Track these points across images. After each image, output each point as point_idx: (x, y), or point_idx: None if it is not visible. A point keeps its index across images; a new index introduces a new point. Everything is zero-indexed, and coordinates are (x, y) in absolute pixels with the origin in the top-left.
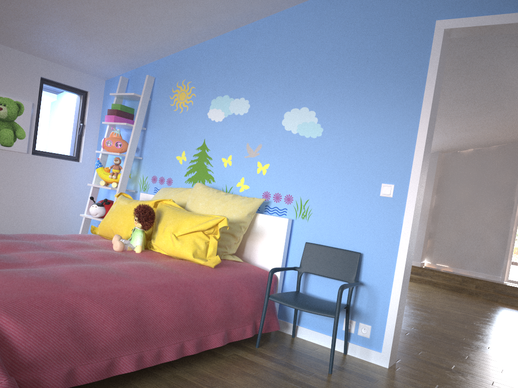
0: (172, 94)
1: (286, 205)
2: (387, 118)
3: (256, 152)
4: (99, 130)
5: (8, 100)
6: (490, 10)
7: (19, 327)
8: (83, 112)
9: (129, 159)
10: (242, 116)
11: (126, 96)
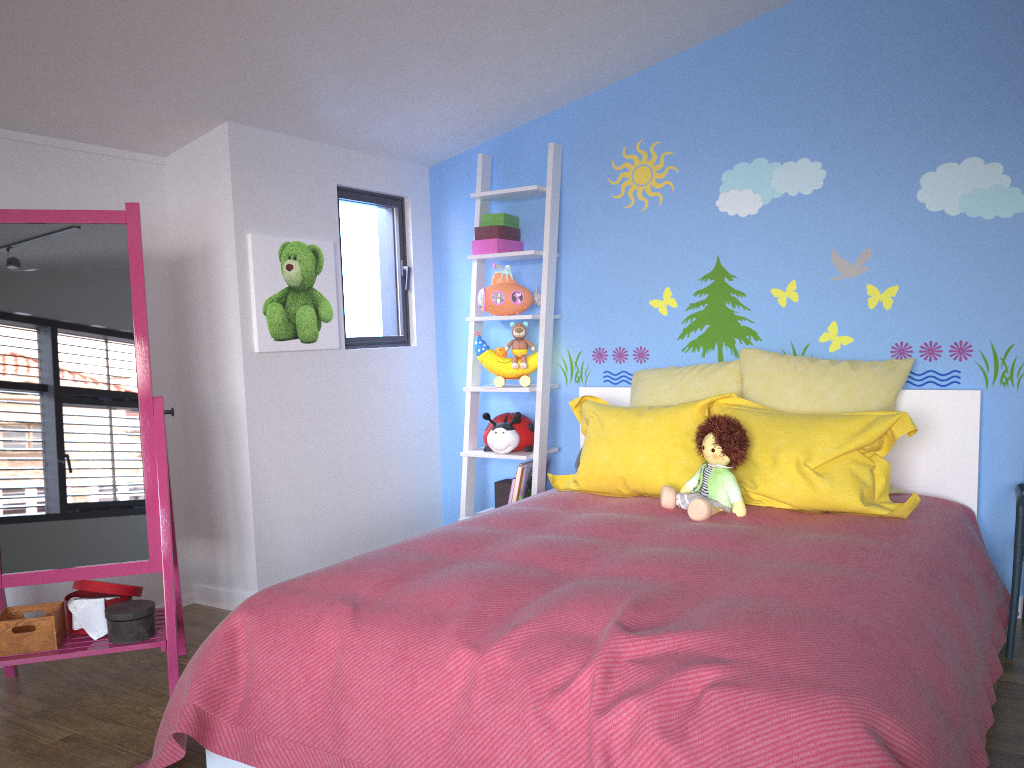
0: (615, 174)
1: (955, 364)
2: None
3: (860, 266)
4: (434, 272)
5: (298, 246)
6: None
7: (907, 733)
8: (402, 242)
9: (548, 323)
10: (808, 198)
11: (510, 194)
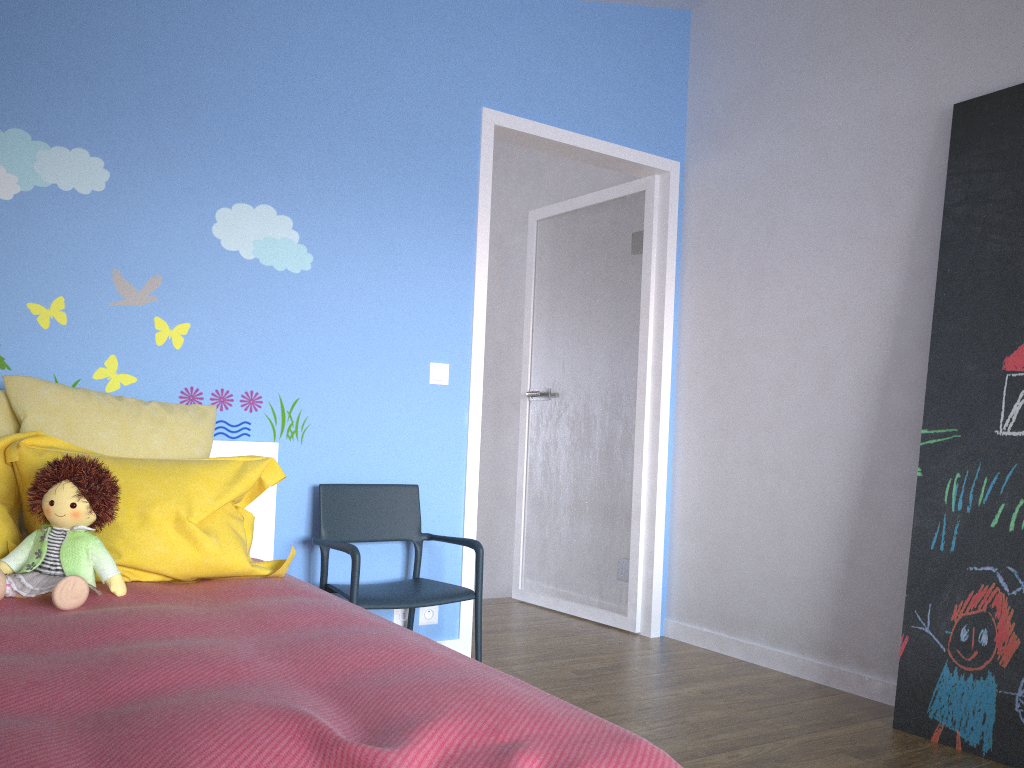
0: None
1: (246, 415)
2: (426, 252)
3: (148, 295)
4: None
5: None
6: (543, 117)
7: None
8: None
9: None
10: (86, 198)
11: None
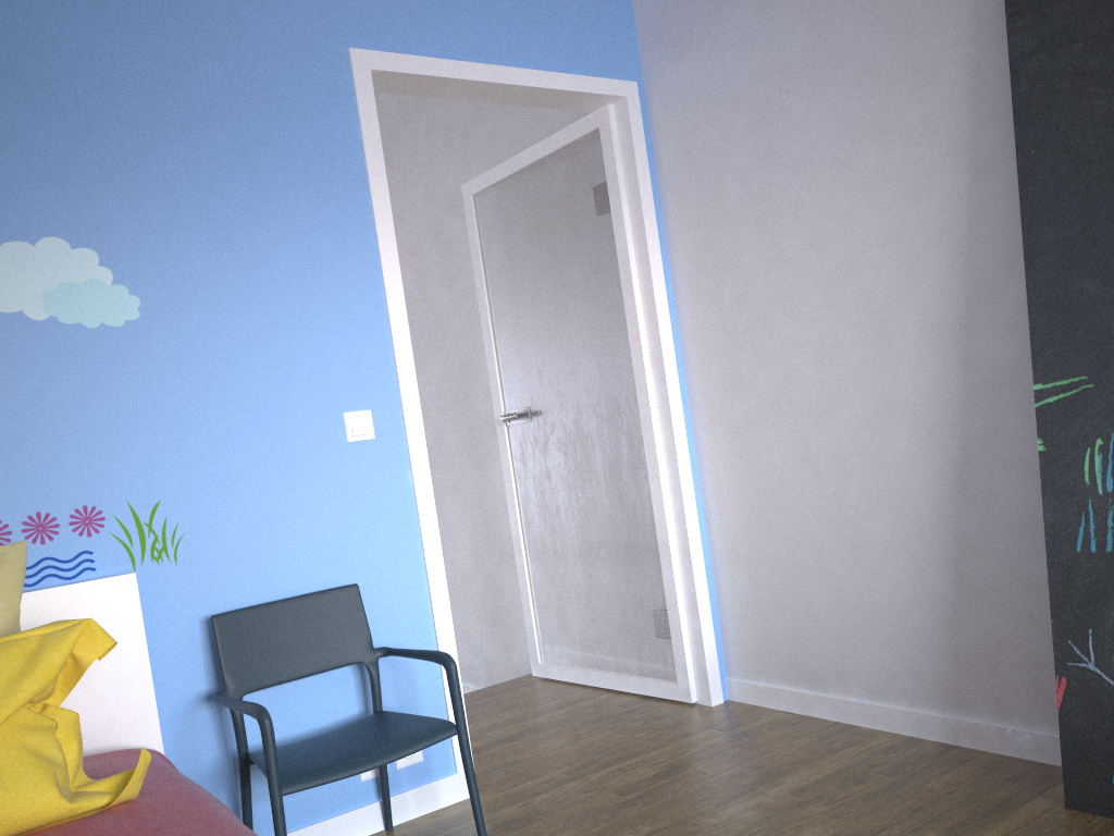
0: None
1: (84, 542)
2: (308, 262)
3: None
4: None
5: None
6: (439, 50)
7: None
8: None
9: None
10: None
11: None
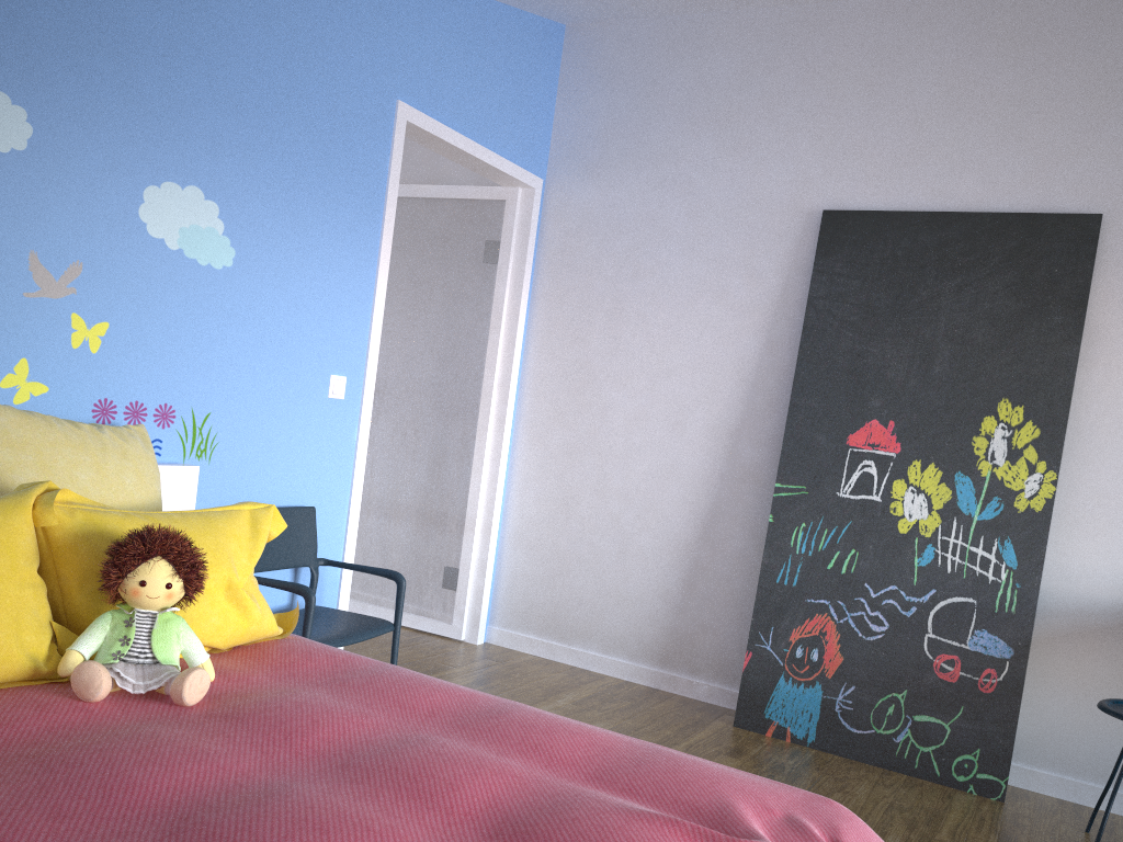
0: None
1: (159, 432)
2: (337, 254)
3: (66, 285)
4: None
5: None
6: (445, 118)
7: None
8: None
9: None
10: (5, 158)
11: None
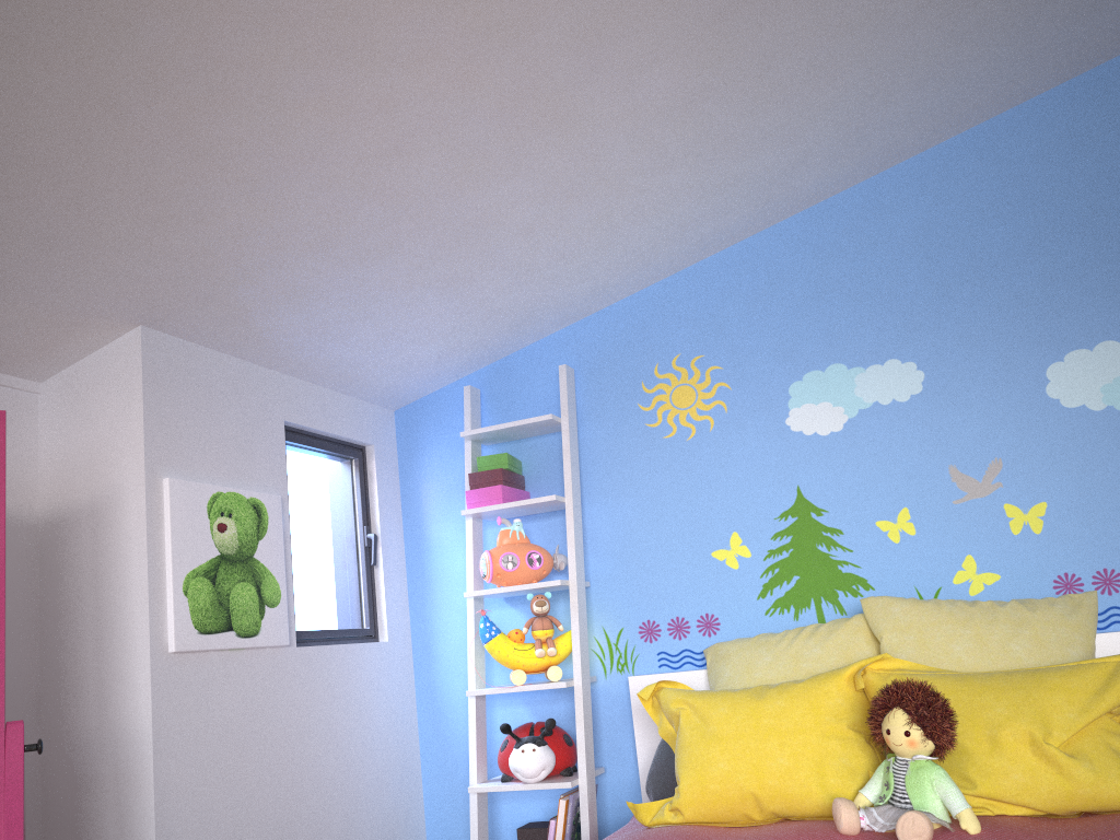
0: (647, 398)
1: None
2: None
3: (990, 482)
4: (406, 542)
5: (234, 498)
6: None
7: None
8: (365, 502)
9: (580, 591)
10: (906, 405)
11: (513, 429)
